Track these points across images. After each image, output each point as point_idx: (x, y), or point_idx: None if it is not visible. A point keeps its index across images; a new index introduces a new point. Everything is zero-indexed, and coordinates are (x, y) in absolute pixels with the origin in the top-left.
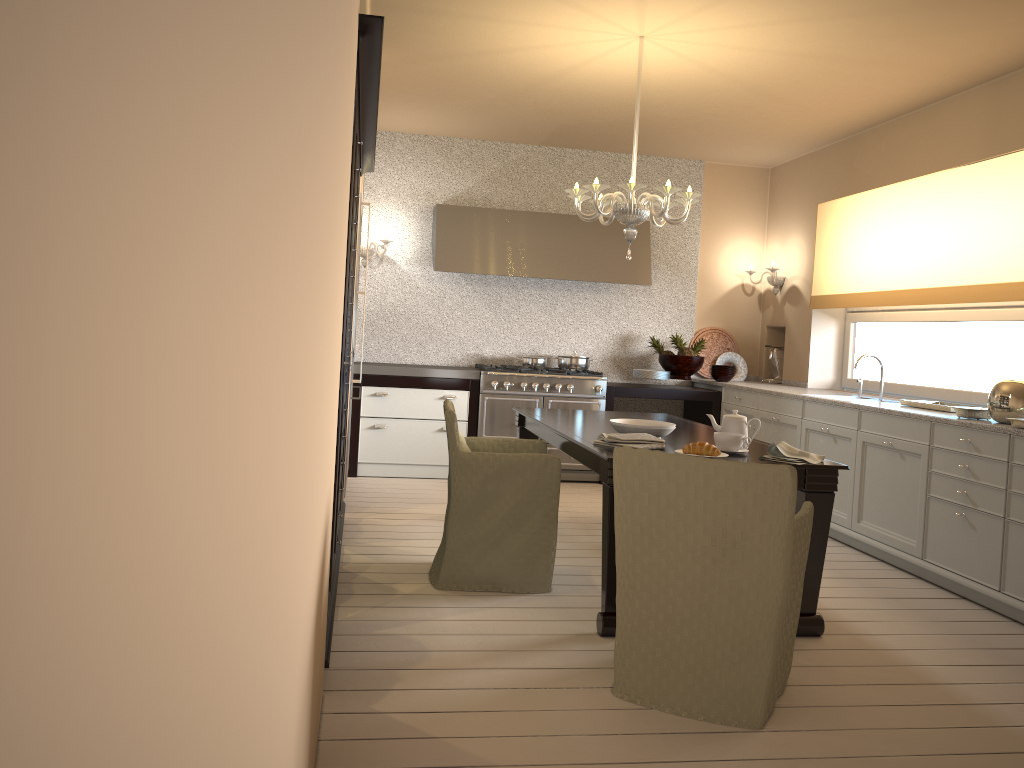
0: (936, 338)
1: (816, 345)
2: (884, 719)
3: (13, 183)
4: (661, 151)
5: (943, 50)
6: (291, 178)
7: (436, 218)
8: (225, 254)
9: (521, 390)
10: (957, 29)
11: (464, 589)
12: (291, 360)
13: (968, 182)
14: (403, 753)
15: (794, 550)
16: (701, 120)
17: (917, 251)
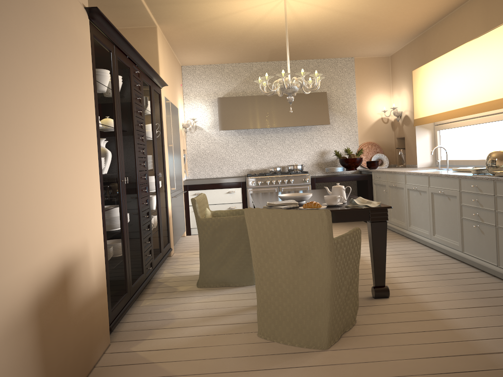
0: (476, 133)
1: (419, 145)
2: (400, 340)
3: None
4: (329, 55)
5: None
6: None
7: (217, 104)
8: None
9: (267, 184)
10: None
11: (211, 286)
12: None
13: (477, 47)
14: (132, 371)
15: (337, 253)
16: (340, 36)
17: (458, 88)
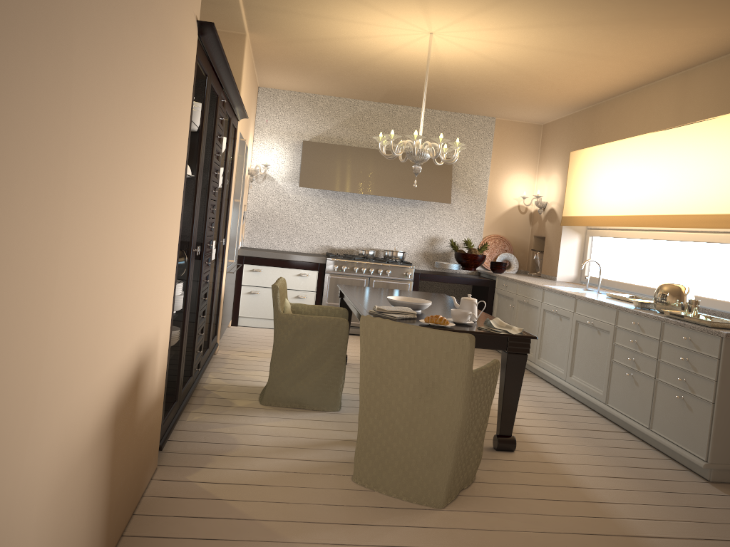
0: (641, 250)
1: (564, 251)
2: (531, 508)
3: None
4: (464, 109)
5: (642, 50)
6: None
7: (302, 150)
8: None
9: (354, 272)
10: (648, 36)
11: (280, 406)
12: None
13: (663, 142)
14: (195, 507)
15: (473, 391)
16: (486, 90)
17: (629, 189)
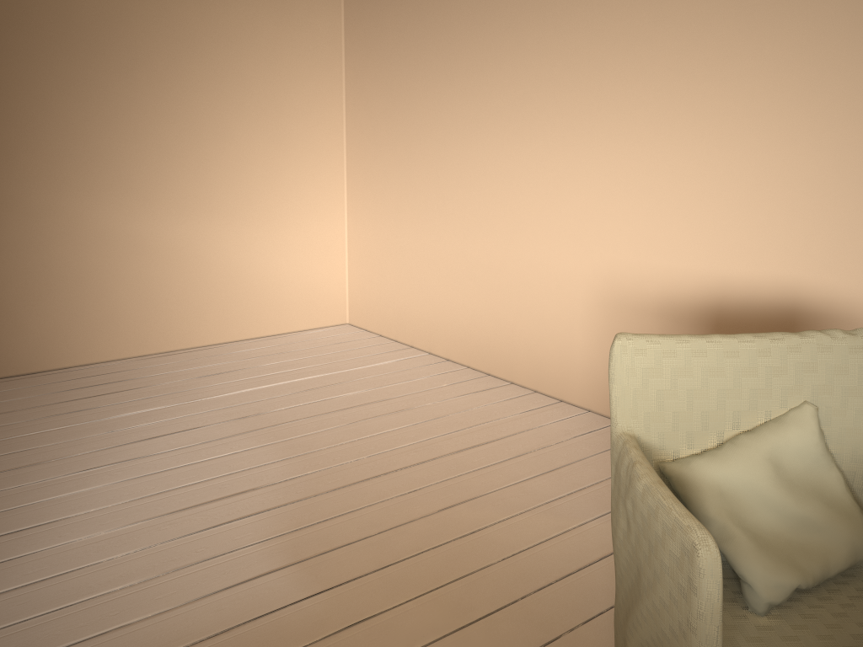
0: None
1: None
2: None
3: (441, 147)
4: None
5: None
6: (515, 127)
7: None
8: (471, 146)
9: None
10: None
11: None
12: (529, 160)
13: None
14: None
15: (614, 477)
16: None
17: None
